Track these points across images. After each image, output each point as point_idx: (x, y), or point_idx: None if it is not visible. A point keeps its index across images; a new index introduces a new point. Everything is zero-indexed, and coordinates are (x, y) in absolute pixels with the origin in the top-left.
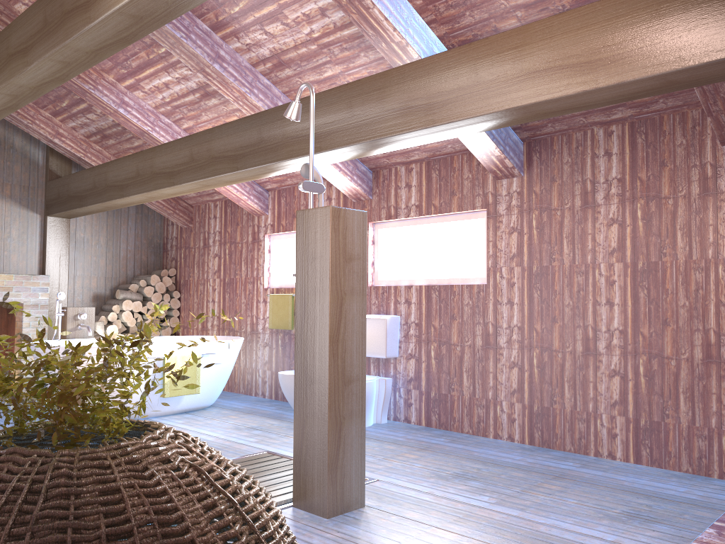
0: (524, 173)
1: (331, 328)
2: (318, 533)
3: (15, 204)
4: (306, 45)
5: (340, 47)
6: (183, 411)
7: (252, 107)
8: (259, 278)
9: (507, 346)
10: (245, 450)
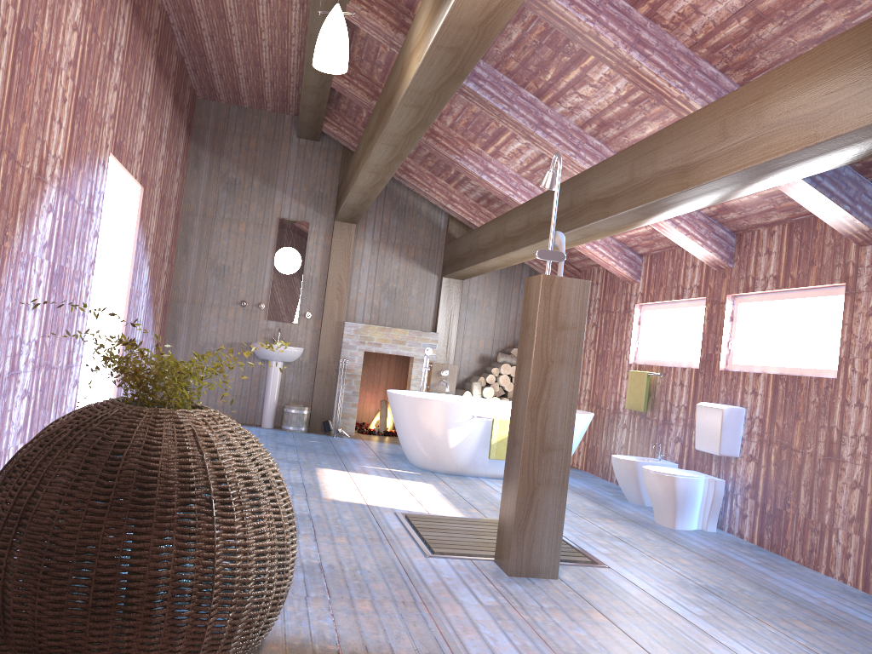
0: None
1: (531, 393)
2: (483, 581)
3: (417, 265)
4: (618, 104)
5: (649, 103)
6: None
7: (580, 170)
8: (625, 351)
9: (850, 459)
10: None
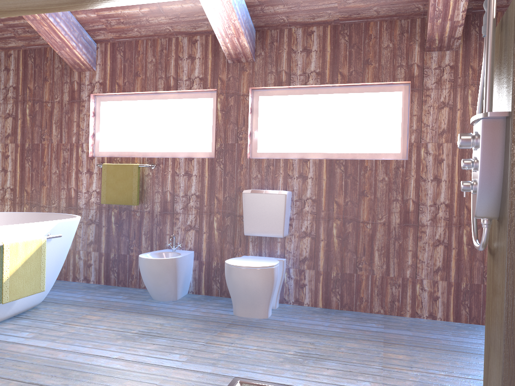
0: (460, 47)
1: None
2: None
3: None
4: None
5: None
6: (14, 315)
7: None
8: (81, 144)
9: (431, 223)
10: (202, 382)
